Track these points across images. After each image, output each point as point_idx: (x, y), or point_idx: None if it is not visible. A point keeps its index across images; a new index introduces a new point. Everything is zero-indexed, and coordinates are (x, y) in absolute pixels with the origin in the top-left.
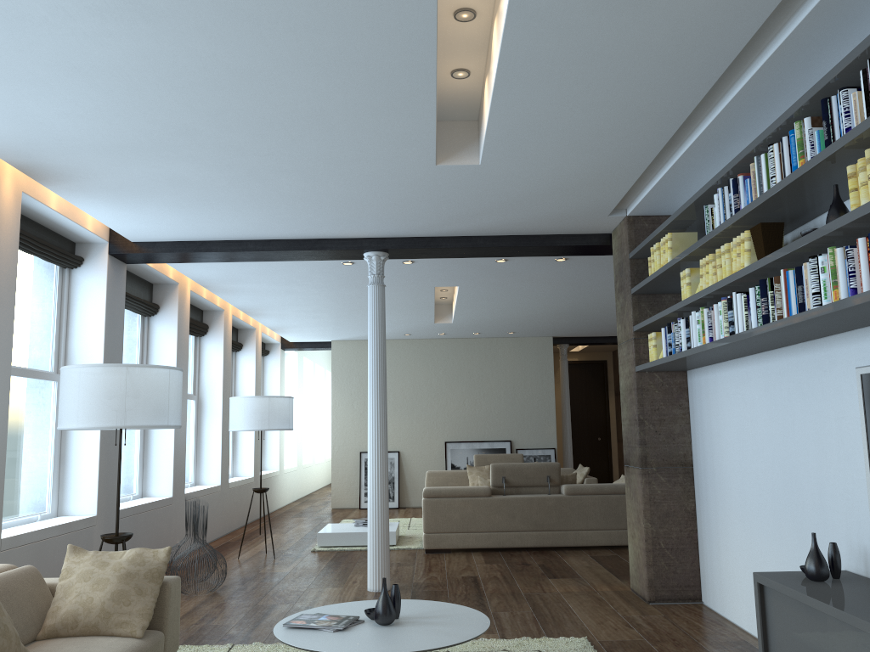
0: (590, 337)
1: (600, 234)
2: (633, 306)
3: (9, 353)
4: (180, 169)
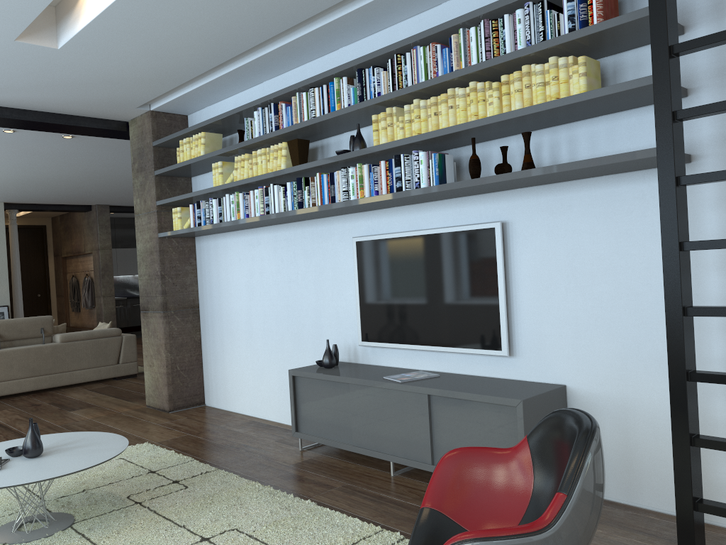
0: (41, 204)
1: (119, 121)
2: (156, 185)
3: None
4: None
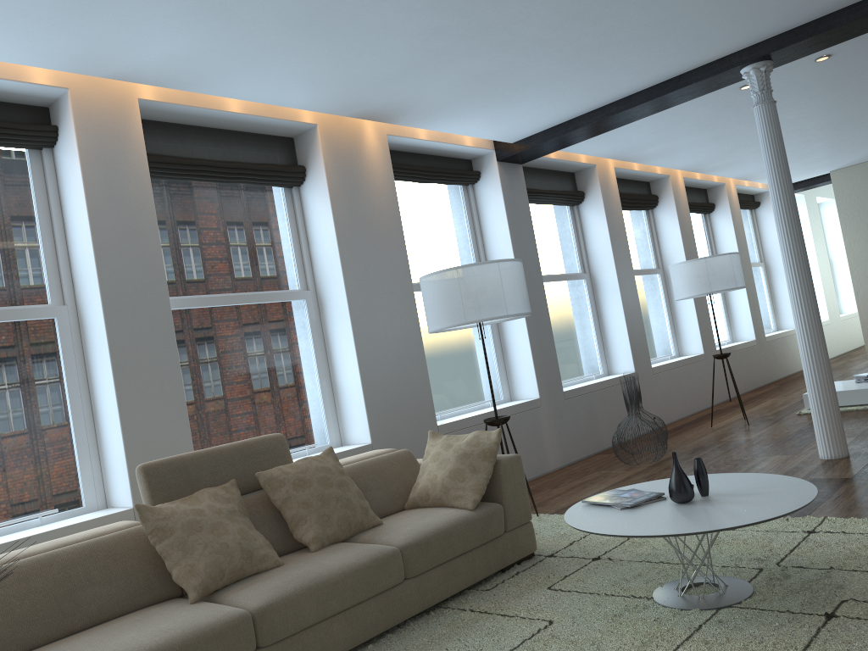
0: None
1: None
2: None
3: (407, 274)
4: (471, 66)
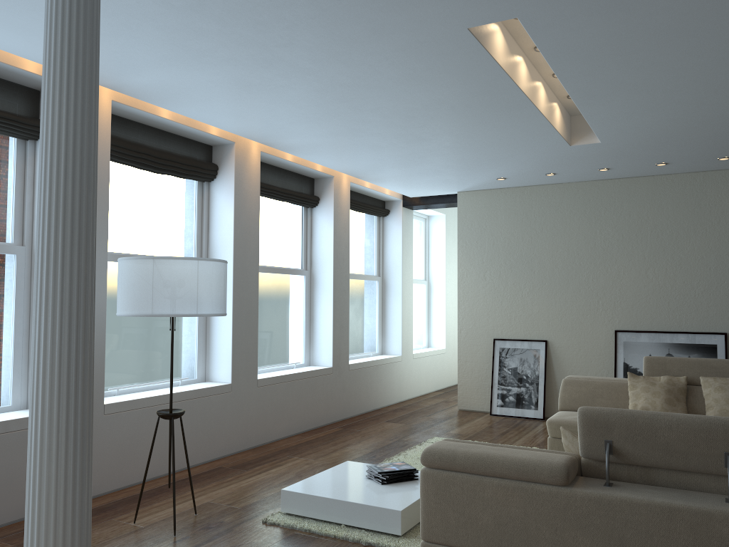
0: None
1: None
2: None
3: None
4: None
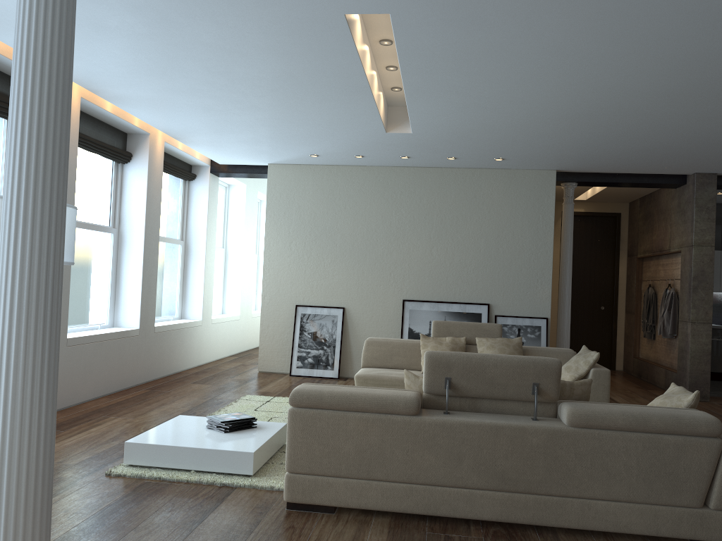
0: (608, 174)
1: None
2: None
3: None
4: None
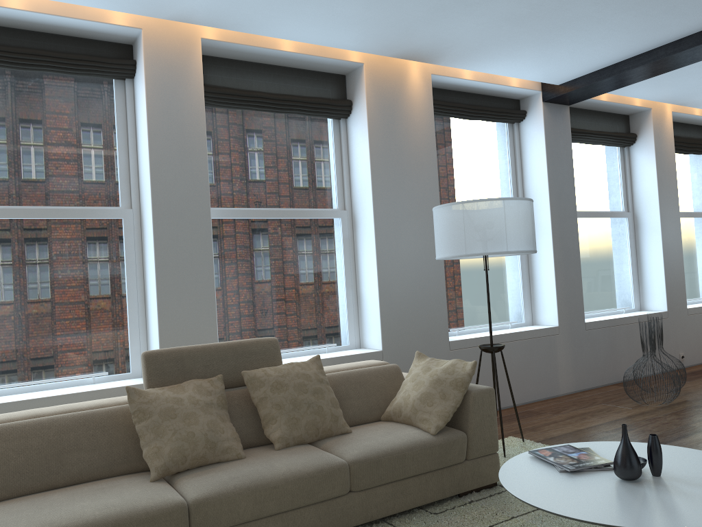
0: None
1: None
2: None
3: (436, 202)
4: (500, 8)
